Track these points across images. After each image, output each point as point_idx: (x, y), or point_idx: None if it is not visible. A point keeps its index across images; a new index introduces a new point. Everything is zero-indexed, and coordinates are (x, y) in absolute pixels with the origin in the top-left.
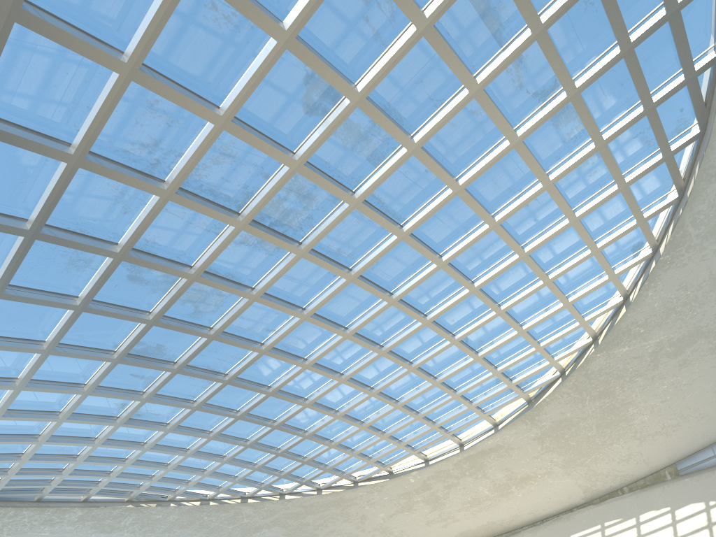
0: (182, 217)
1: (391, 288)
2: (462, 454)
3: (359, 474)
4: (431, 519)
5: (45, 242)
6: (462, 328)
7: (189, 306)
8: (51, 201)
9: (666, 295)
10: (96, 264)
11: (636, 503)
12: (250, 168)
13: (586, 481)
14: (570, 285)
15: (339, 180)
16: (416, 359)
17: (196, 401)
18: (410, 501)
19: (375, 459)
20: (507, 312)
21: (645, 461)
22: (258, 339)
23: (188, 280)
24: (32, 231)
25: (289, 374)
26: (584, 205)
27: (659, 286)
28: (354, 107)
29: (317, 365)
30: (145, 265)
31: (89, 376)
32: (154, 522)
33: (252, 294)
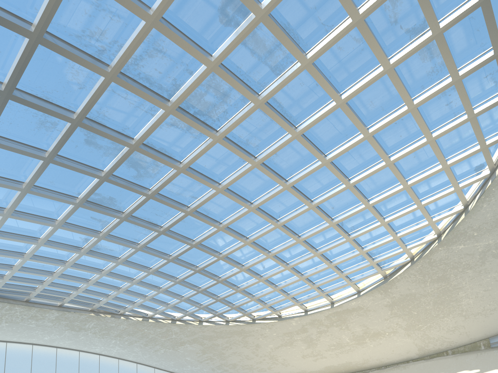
0: (125, 98)
1: (287, 176)
2: (332, 309)
3: (257, 314)
4: (306, 354)
5: (19, 103)
6: (339, 215)
7: (132, 170)
8: (19, 69)
9: (496, 208)
10: (60, 127)
11: (455, 363)
12: (178, 64)
13: (421, 342)
14: (424, 192)
15: (248, 84)
16: (303, 234)
17: (140, 244)
18: (291, 339)
19: (269, 304)
20: (374, 206)
21: (467, 333)
22: (185, 203)
23: (130, 149)
24: (6, 92)
25: (208, 233)
26: (440, 129)
27: (492, 200)
28: (258, 22)
29: (229, 229)
30: (96, 132)
31: (60, 214)
32: (109, 328)
33: (179, 166)
